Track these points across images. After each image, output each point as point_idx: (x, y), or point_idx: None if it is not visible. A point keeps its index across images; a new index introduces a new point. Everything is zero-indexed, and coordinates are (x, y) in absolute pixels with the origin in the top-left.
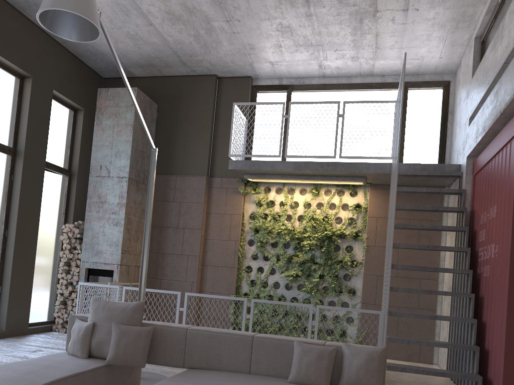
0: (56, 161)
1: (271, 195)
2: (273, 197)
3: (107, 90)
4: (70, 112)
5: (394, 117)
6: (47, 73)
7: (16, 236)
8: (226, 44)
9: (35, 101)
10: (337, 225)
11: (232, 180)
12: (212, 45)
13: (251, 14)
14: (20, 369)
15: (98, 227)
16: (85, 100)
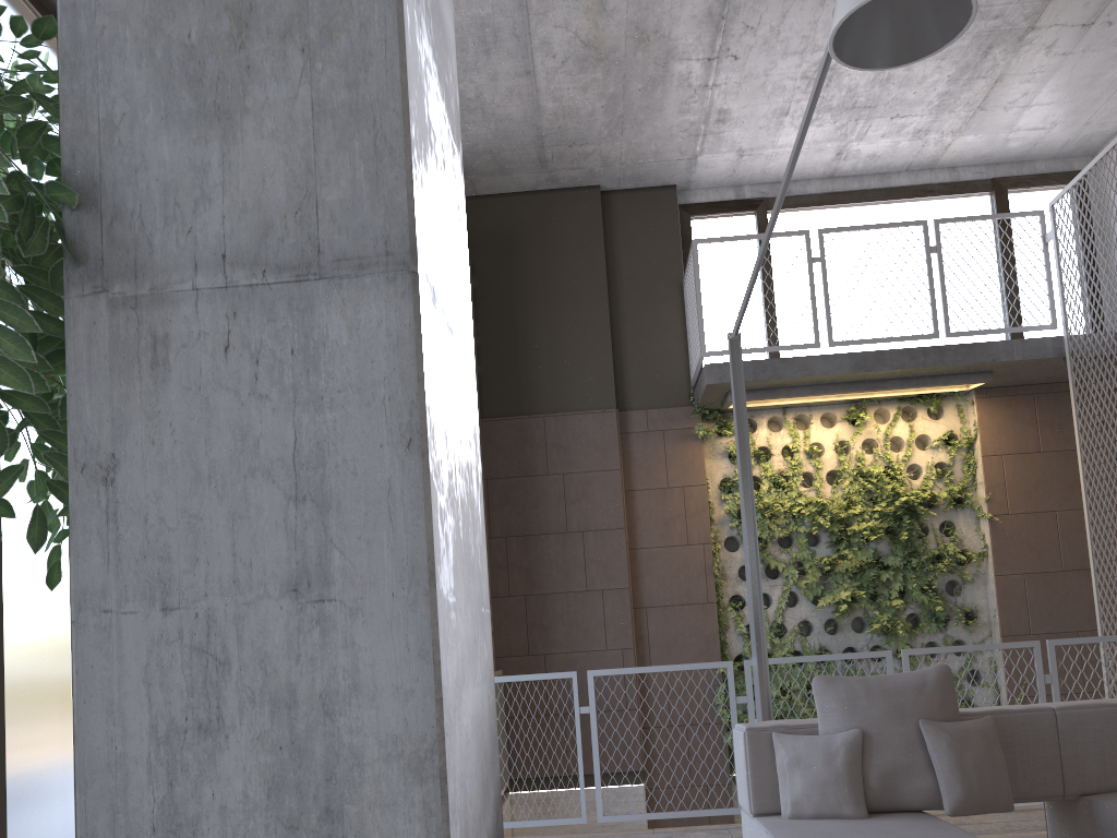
0: None
1: (759, 435)
2: (766, 440)
3: None
4: None
5: (1044, 243)
6: None
7: None
8: (671, 113)
9: None
10: (914, 483)
11: (673, 412)
12: (635, 118)
13: (771, 43)
14: None
15: None
16: None
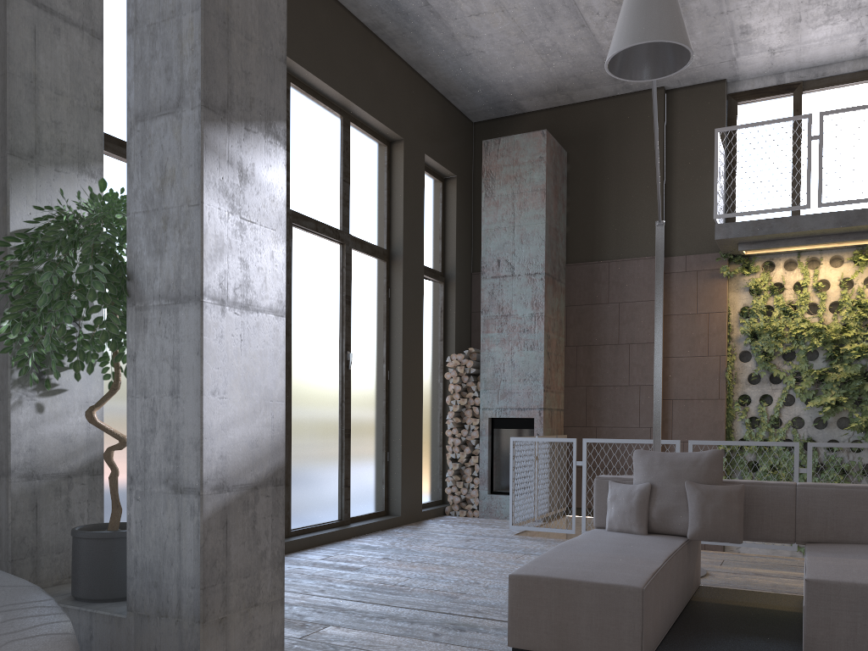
0: (428, 261)
1: (776, 274)
2: (781, 277)
3: (497, 141)
4: (437, 184)
5: None
6: (418, 131)
7: (403, 379)
8: (701, 34)
9: (408, 175)
10: None
11: (706, 257)
12: None
13: None
14: (599, 547)
15: (503, 354)
16: (457, 162)
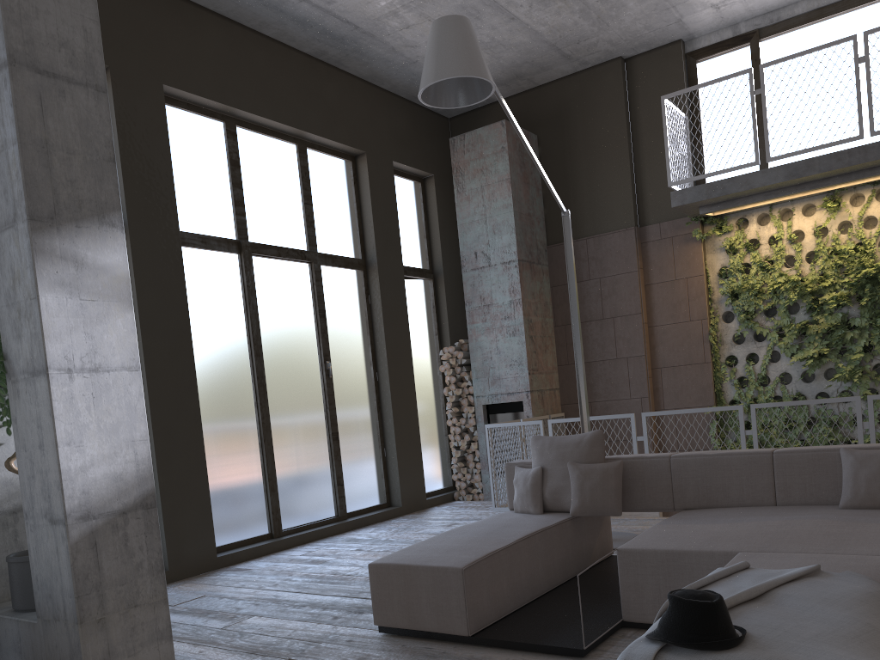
0: (413, 261)
1: (750, 230)
2: (755, 233)
3: (462, 137)
4: (416, 185)
5: None
6: (382, 141)
7: (390, 378)
8: (633, 4)
9: (375, 186)
10: None
11: (678, 222)
12: (610, 15)
13: None
14: (476, 531)
15: (489, 343)
16: (433, 161)
